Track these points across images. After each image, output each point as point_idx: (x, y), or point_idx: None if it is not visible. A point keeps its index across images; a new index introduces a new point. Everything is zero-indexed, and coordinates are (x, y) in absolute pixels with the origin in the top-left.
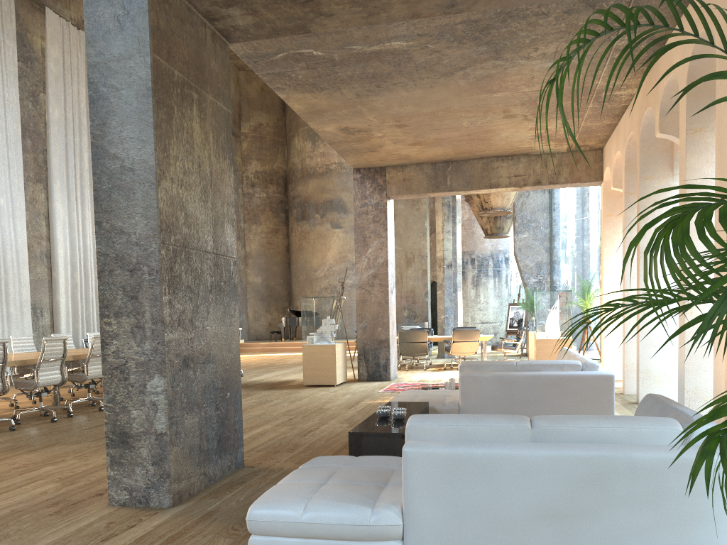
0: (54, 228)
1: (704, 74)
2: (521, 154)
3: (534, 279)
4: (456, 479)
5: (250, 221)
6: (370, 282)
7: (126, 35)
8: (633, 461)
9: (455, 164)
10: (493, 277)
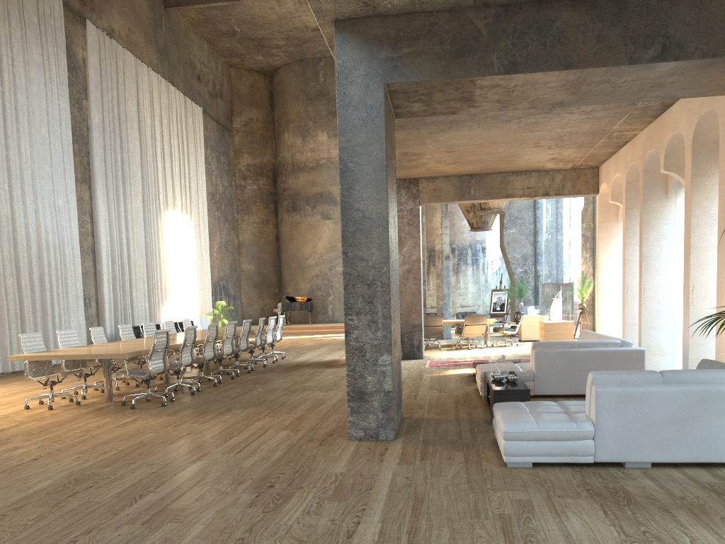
0: (98, 224)
1: (704, 136)
2: (533, 170)
3: (520, 269)
4: (625, 404)
5: (243, 211)
6: (405, 276)
7: (368, 130)
8: (720, 391)
9: (478, 177)
10: (472, 265)
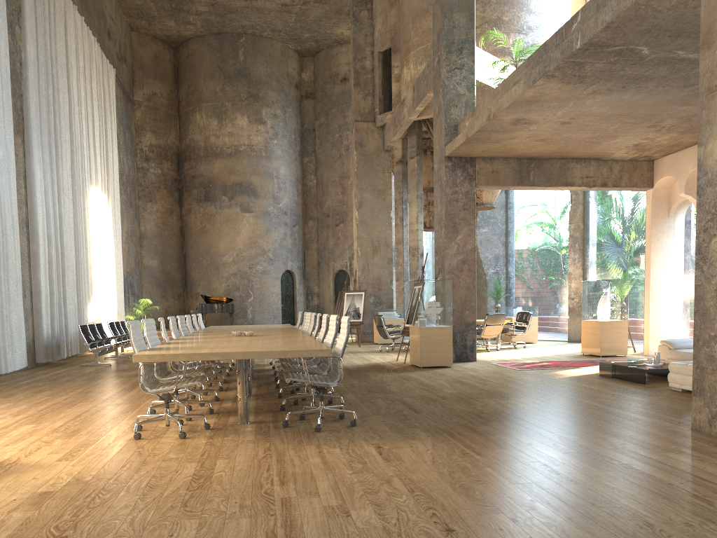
0: (34, 191)
1: None
2: (594, 158)
3: (492, 270)
4: None
5: (145, 198)
6: (459, 267)
7: None
8: None
9: (537, 161)
10: None
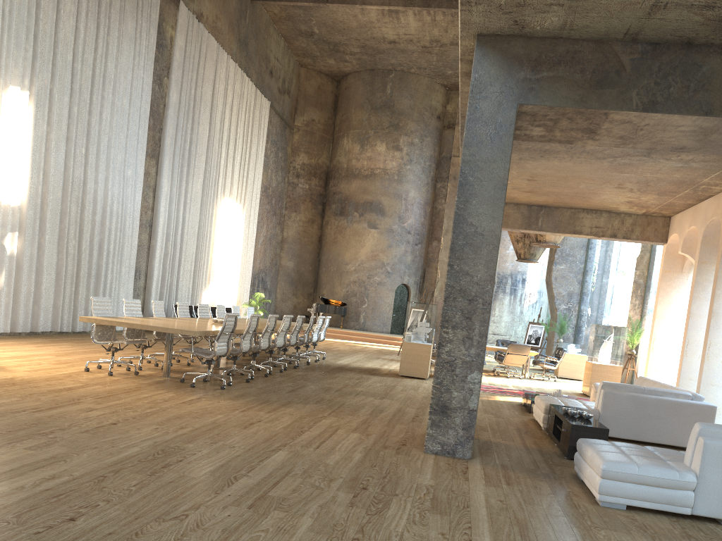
0: (159, 200)
1: None
2: (604, 210)
3: (564, 306)
4: None
5: (291, 208)
6: None
7: (494, 147)
8: None
9: (547, 209)
10: (510, 294)
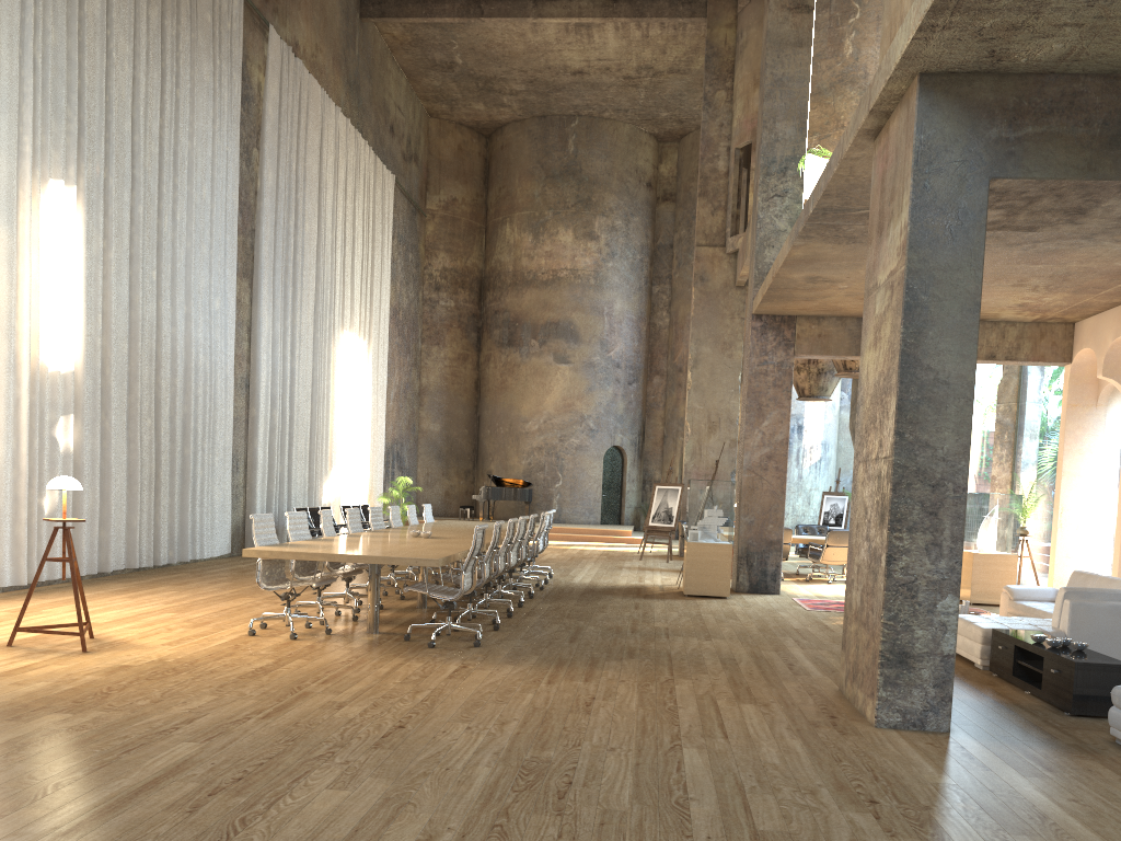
0: (258, 344)
1: None
2: None
3: None
4: None
5: (431, 340)
6: (762, 464)
7: (957, 246)
8: None
9: None
10: None
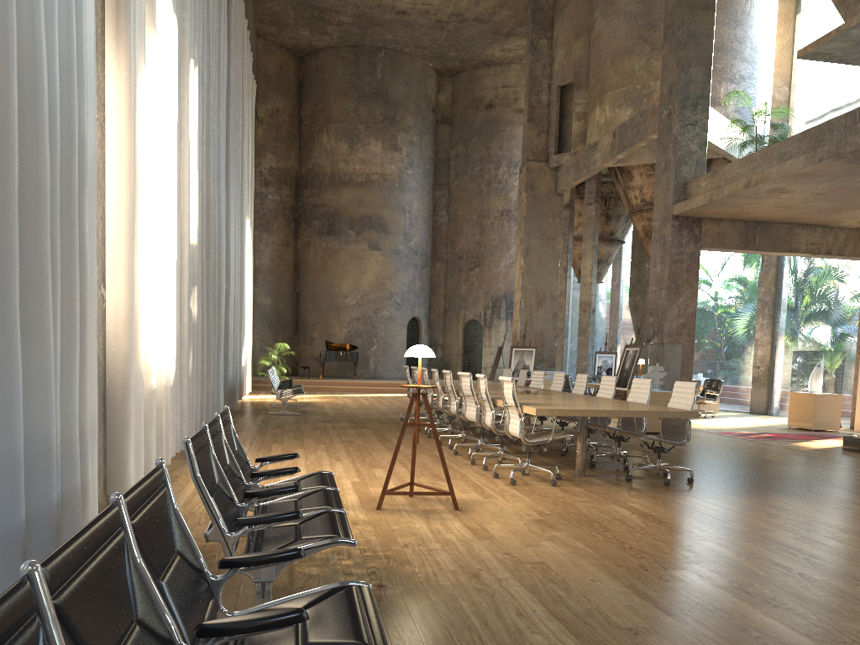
0: (229, 226)
1: None
2: (820, 225)
3: None
4: None
5: (262, 228)
6: (678, 331)
7: None
8: None
9: (763, 225)
10: None
